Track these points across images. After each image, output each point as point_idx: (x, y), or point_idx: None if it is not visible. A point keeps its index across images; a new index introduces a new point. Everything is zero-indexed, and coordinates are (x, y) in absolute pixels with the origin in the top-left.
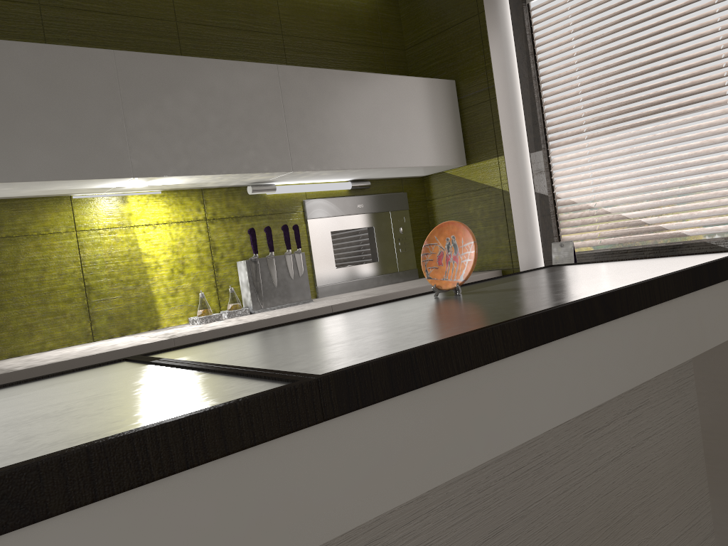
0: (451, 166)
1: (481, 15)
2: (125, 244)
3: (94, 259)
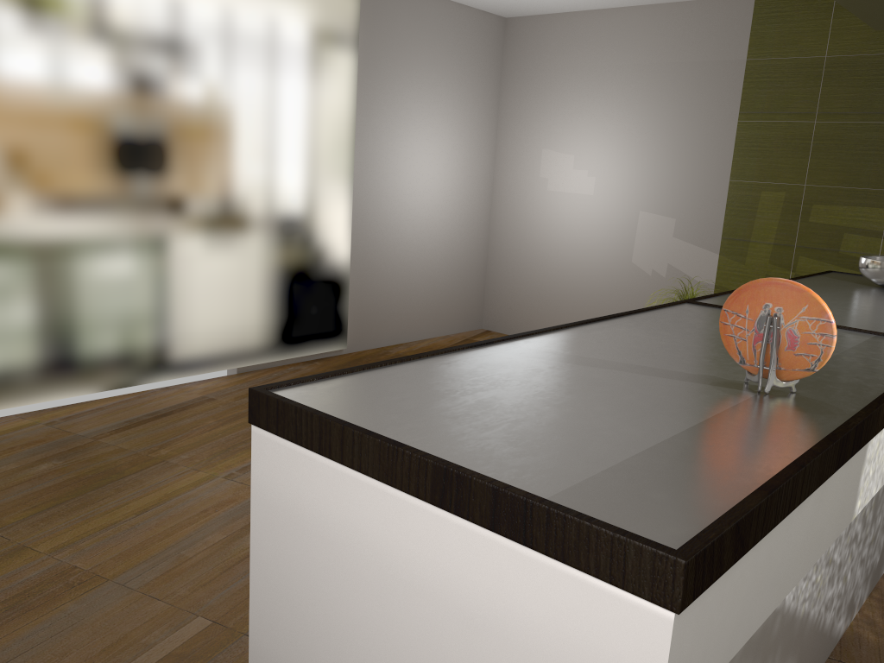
0: None
1: None
2: None
3: None
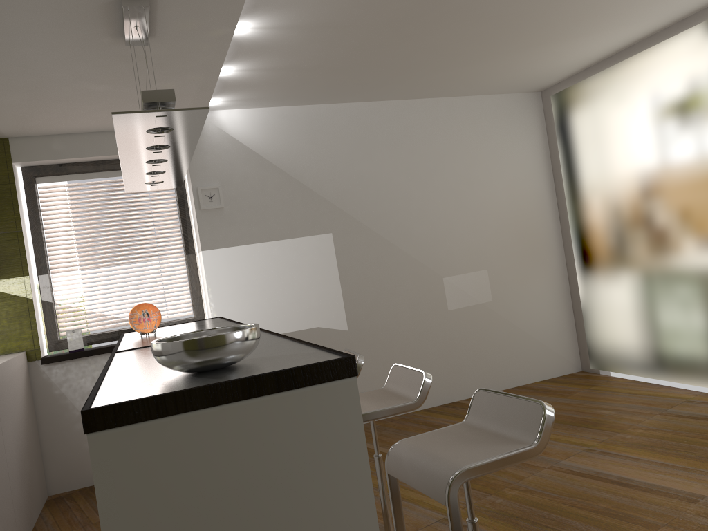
0: None
1: (13, 185)
2: None
3: None
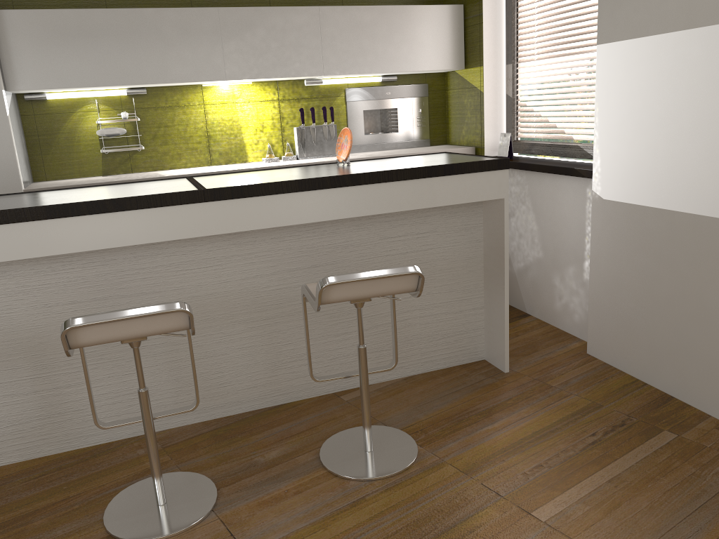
0: (452, 70)
1: None
2: (230, 113)
3: (212, 120)
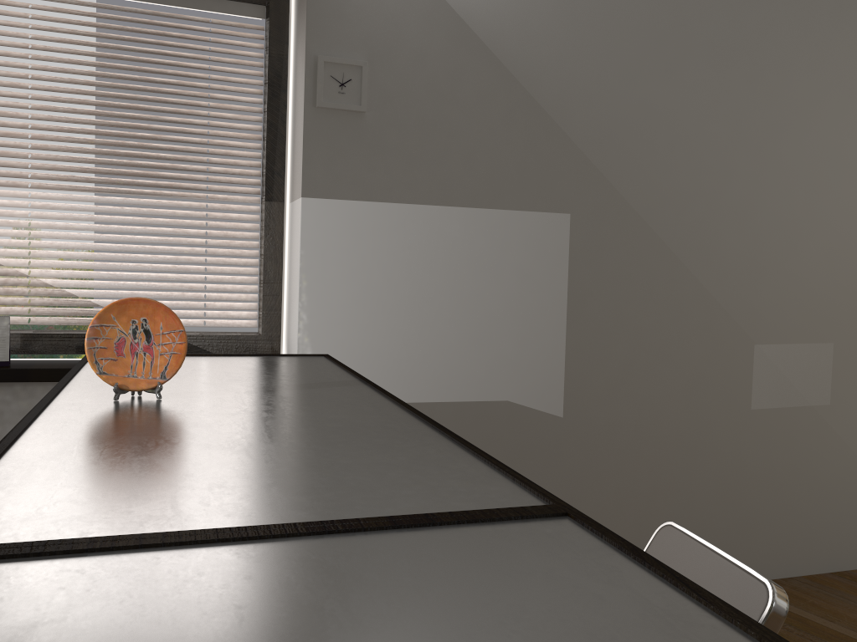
0: None
1: None
2: None
3: None
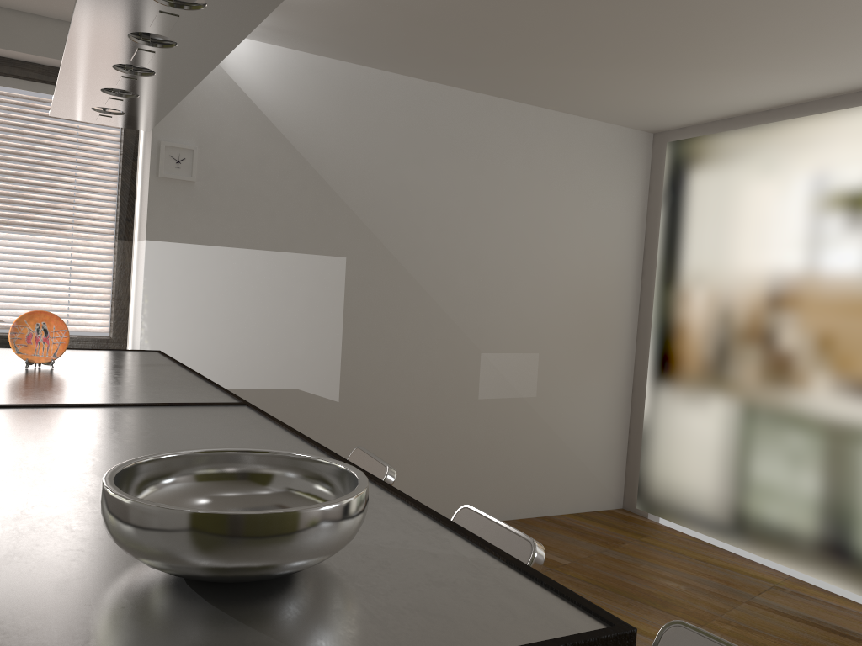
0: None
1: None
2: None
3: None
